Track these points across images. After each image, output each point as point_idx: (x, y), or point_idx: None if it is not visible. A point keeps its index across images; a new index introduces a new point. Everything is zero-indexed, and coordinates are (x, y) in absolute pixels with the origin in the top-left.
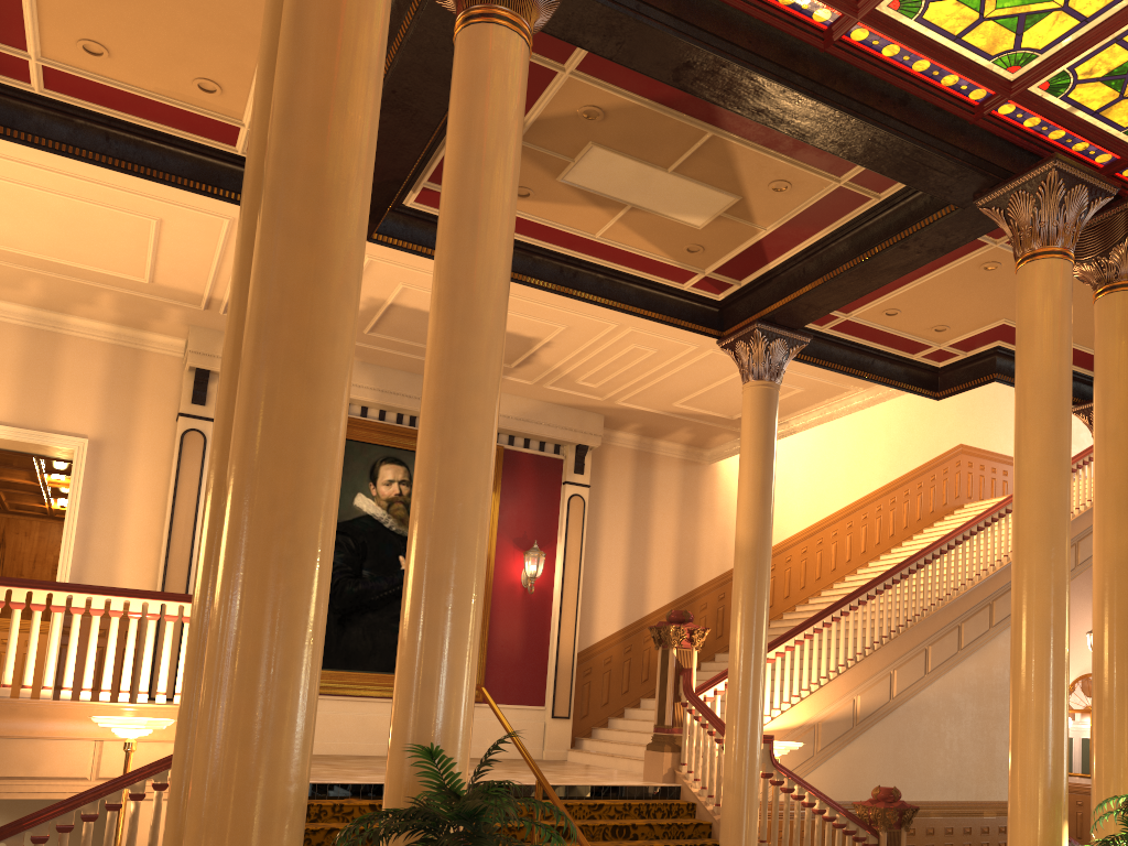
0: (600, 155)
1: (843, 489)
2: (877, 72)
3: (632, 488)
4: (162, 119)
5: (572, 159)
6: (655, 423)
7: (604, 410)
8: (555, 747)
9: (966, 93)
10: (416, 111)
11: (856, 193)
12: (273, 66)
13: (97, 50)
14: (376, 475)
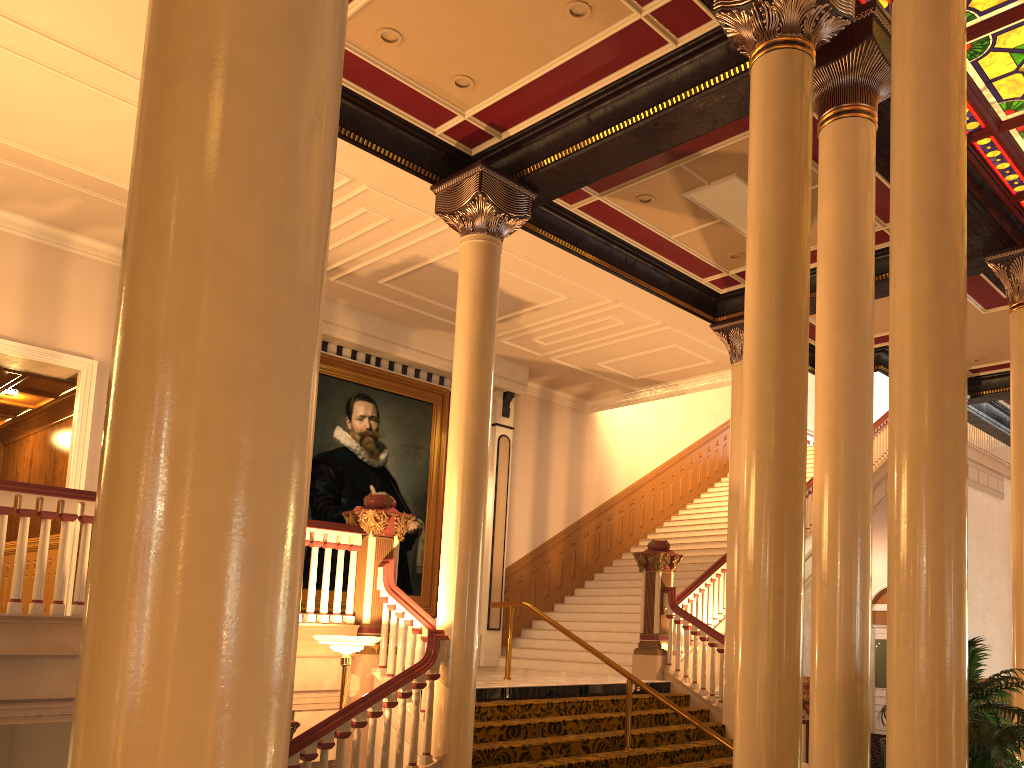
0: (732, 183)
1: (677, 438)
2: (977, 166)
3: (537, 431)
4: (390, 97)
5: (709, 182)
6: (567, 377)
7: (532, 363)
8: (490, 655)
9: (1014, 186)
10: (658, 139)
11: (886, 235)
12: (788, 142)
13: (390, 37)
14: (351, 410)
